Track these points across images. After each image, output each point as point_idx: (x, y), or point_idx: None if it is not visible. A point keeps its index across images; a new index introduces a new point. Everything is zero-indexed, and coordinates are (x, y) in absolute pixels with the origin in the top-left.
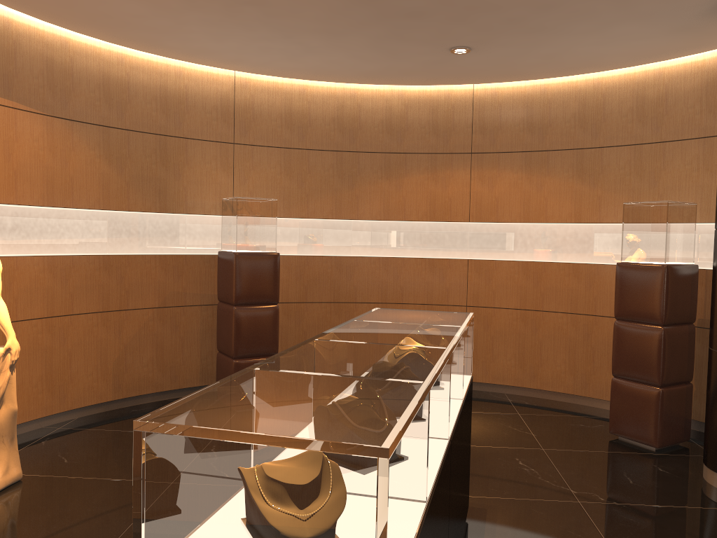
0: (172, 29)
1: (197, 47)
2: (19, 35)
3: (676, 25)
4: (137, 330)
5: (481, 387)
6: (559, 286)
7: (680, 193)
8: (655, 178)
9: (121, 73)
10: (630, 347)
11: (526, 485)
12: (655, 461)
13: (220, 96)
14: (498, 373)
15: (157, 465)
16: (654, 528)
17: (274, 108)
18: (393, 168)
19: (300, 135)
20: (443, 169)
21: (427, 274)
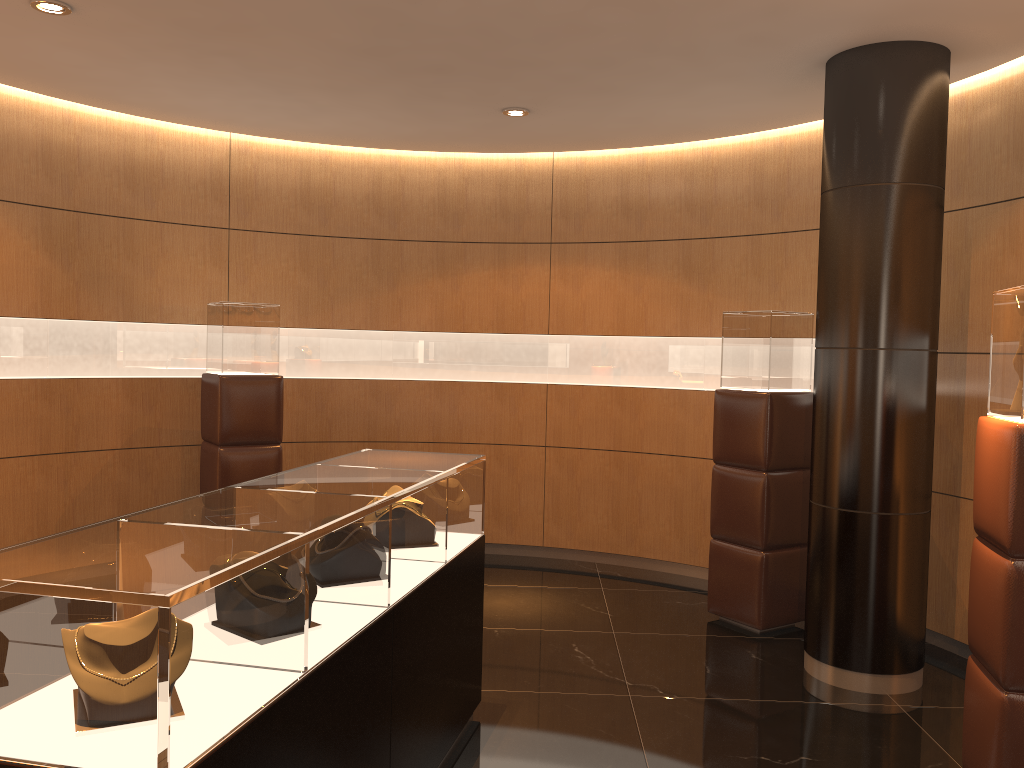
0: (129, 82)
1: (169, 104)
2: None
3: (776, 87)
4: (91, 479)
5: (565, 555)
6: (662, 419)
7: (804, 299)
8: (775, 279)
9: (68, 137)
10: (730, 499)
11: (572, 676)
12: (752, 647)
13: (209, 165)
14: (586, 535)
15: None
16: (709, 725)
17: (286, 182)
18: (448, 262)
19: (322, 218)
20: (514, 264)
21: (494, 403)
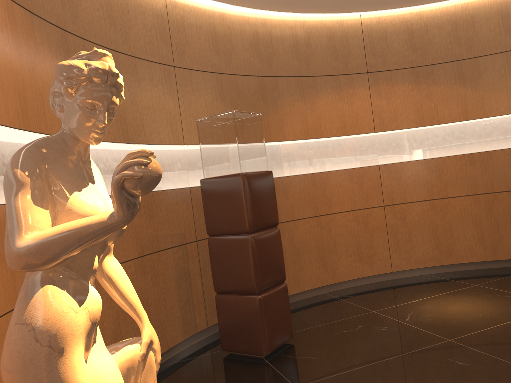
0: None
1: None
2: None
3: None
4: None
5: (404, 274)
6: (458, 174)
7: None
8: None
9: None
10: None
11: None
12: None
13: (155, 13)
14: (419, 258)
15: None
16: None
17: (202, 32)
18: (306, 90)
19: (227, 60)
20: (346, 89)
21: (348, 183)
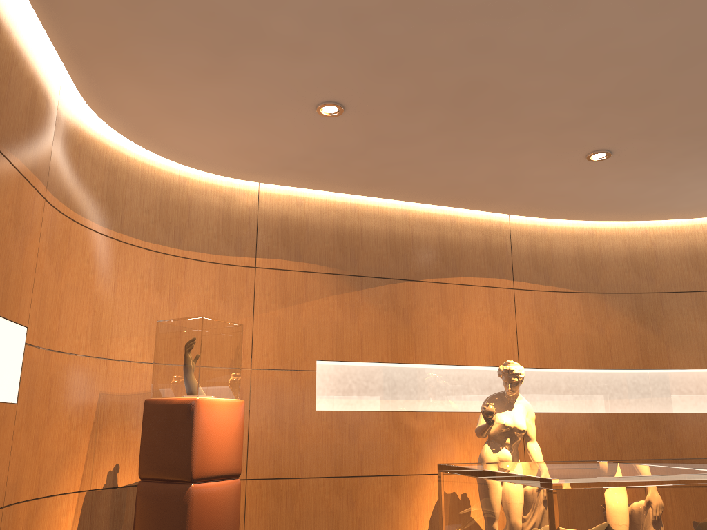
0: (673, 193)
1: None
2: (553, 235)
3: None
4: None
5: None
6: None
7: None
8: None
9: (646, 244)
10: None
11: None
12: None
13: None
14: None
15: (447, 497)
16: None
17: None
18: None
19: None
20: None
21: None
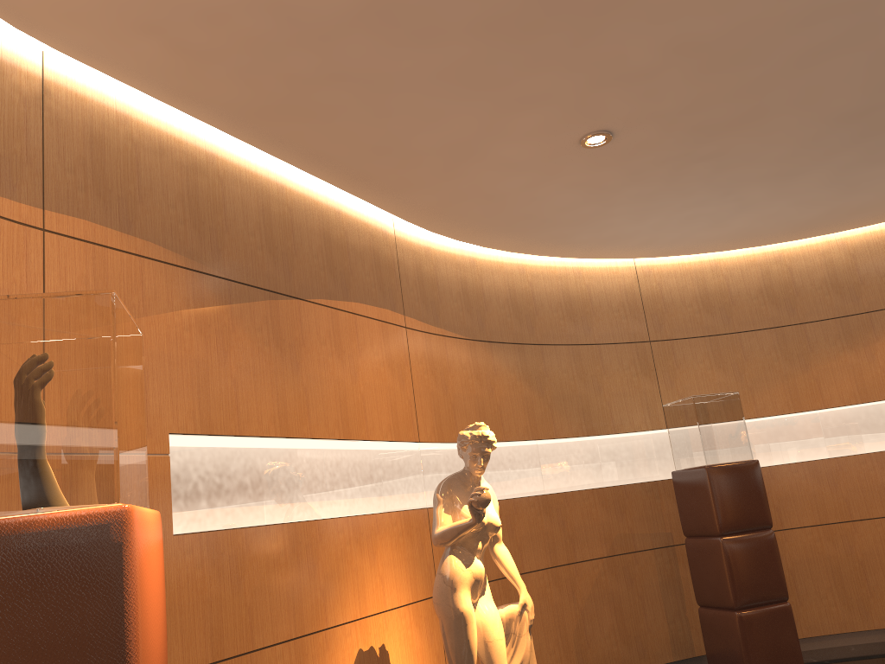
0: (593, 217)
1: (608, 236)
2: (437, 259)
3: None
4: (590, 588)
5: None
6: None
7: None
8: None
9: (524, 284)
10: None
11: None
12: None
13: (623, 290)
14: None
15: None
16: None
17: (686, 292)
18: (856, 334)
19: (724, 317)
20: None
21: None
